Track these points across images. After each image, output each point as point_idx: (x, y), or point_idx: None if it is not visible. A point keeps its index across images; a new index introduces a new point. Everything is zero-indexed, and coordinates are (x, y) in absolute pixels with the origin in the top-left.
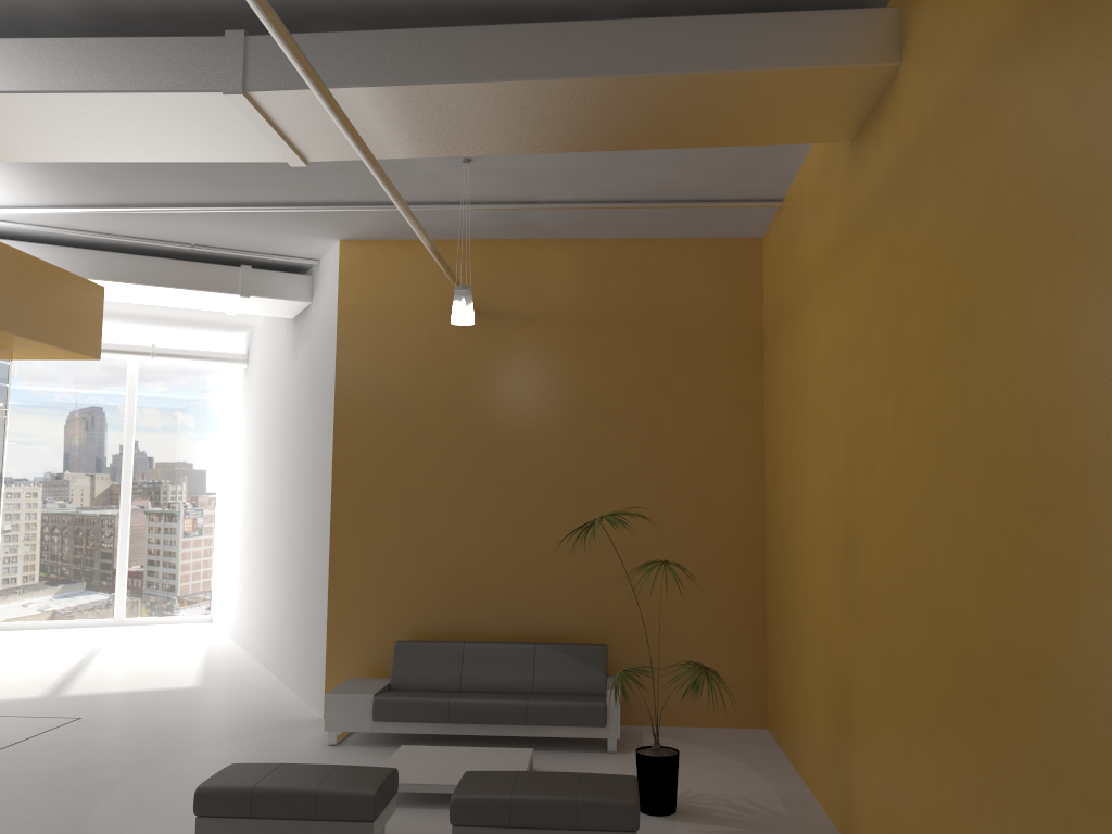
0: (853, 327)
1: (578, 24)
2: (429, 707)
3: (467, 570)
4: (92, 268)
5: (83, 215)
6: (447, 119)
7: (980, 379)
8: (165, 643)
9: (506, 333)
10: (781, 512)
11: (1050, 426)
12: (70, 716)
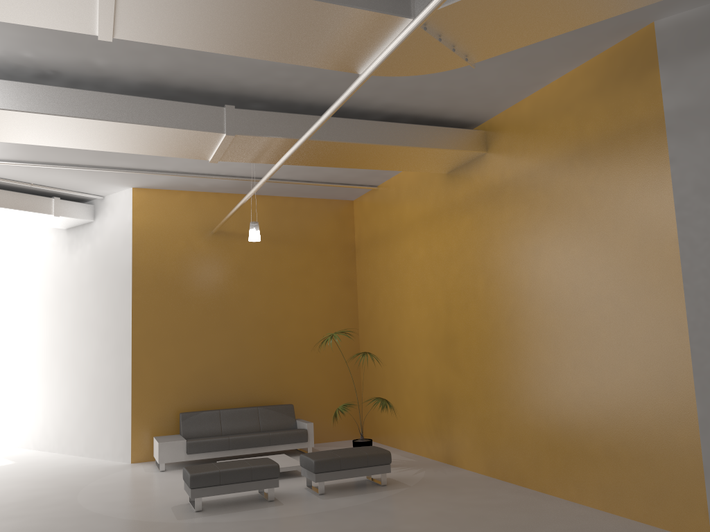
0: (449, 249)
1: (375, 122)
2: (218, 442)
3: (213, 372)
4: None
5: None
6: (306, 152)
7: (543, 272)
8: None
9: (230, 243)
10: (378, 331)
11: (582, 287)
12: None
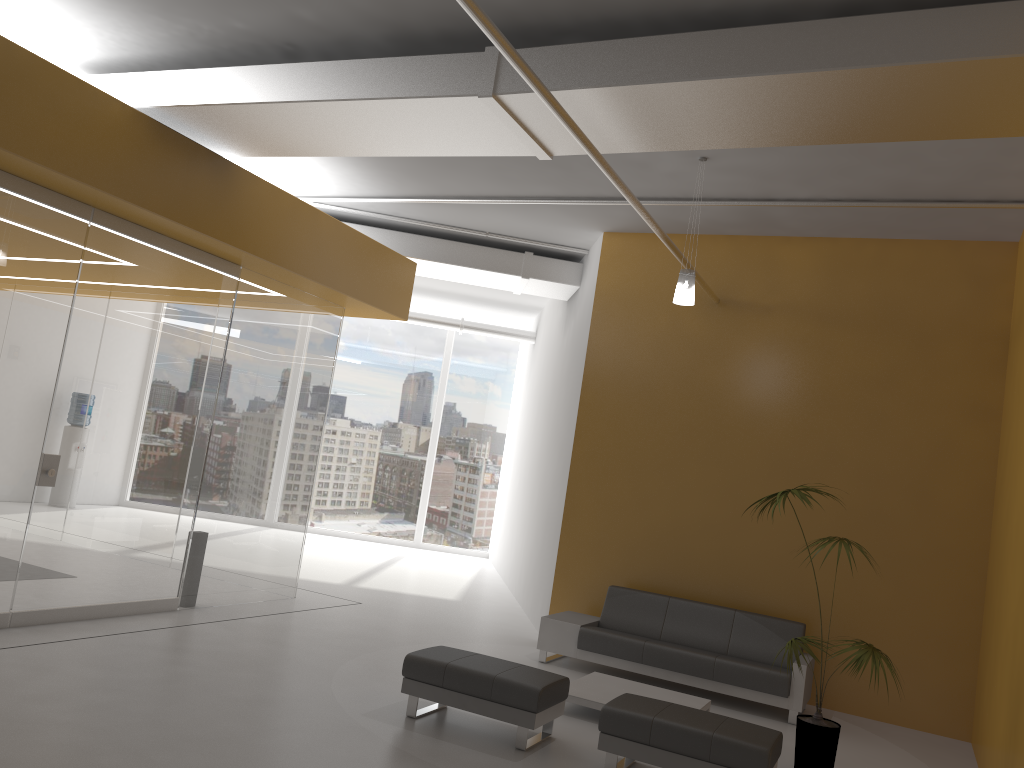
0: None
1: (777, 26)
2: (626, 645)
3: (682, 534)
4: (411, 248)
5: (405, 205)
6: (662, 116)
7: None
8: (445, 566)
9: (741, 322)
10: (1000, 519)
11: None
12: (354, 600)
